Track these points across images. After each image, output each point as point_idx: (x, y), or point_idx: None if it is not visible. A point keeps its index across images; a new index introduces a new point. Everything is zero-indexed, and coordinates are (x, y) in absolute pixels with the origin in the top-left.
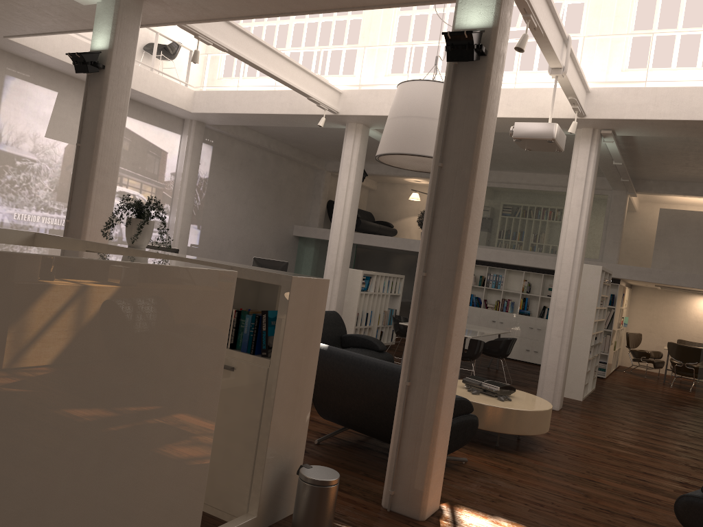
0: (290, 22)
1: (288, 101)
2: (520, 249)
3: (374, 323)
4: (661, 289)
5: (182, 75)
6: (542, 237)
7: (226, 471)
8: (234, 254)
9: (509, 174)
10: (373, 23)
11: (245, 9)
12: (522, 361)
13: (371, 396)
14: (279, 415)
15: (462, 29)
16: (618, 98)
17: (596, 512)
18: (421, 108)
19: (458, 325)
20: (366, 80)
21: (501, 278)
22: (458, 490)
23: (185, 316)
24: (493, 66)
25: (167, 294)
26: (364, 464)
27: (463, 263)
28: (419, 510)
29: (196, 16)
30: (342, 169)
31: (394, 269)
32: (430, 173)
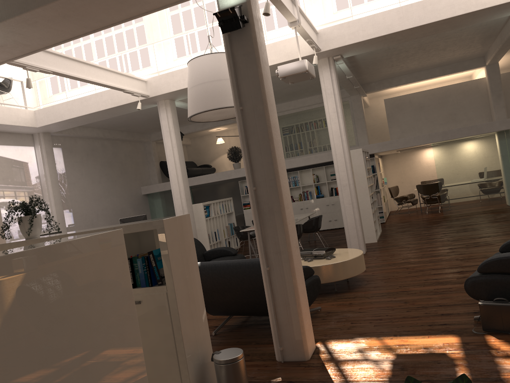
0: (91, 40)
1: (109, 98)
2: (303, 154)
3: (222, 237)
4: (400, 153)
5: (20, 101)
6: (315, 142)
7: (159, 379)
8: (103, 222)
9: (279, 106)
10: (153, 25)
11: (57, 37)
12: (329, 229)
13: (243, 287)
14: (185, 323)
15: (225, 8)
16: (338, 32)
17: (416, 311)
18: (209, 75)
19: (289, 216)
20: (161, 67)
21: (297, 178)
22: (323, 330)
23: (94, 274)
24: (256, 28)
25: (75, 263)
26: (253, 337)
27: (278, 172)
28: (303, 353)
29: (19, 52)
30: (165, 136)
31: (222, 195)
32: (226, 121)
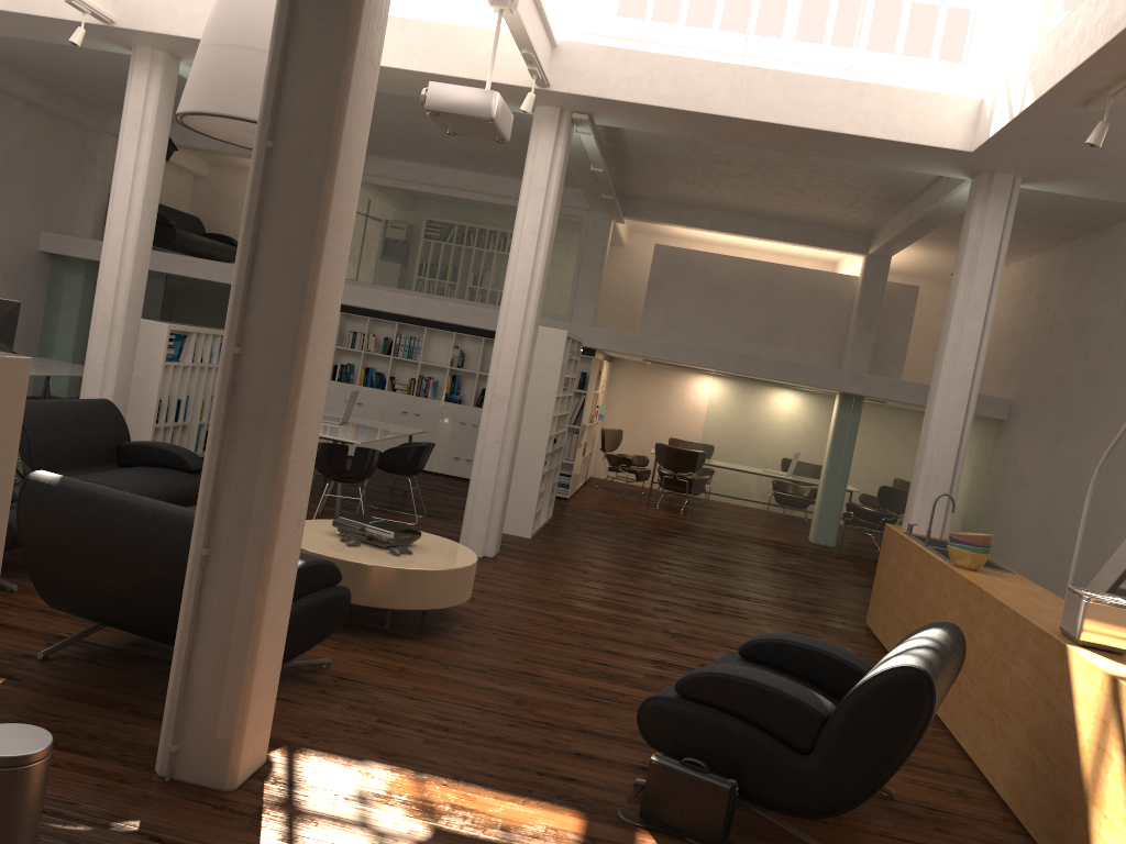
0: None
1: None
2: (451, 296)
3: (194, 417)
4: (652, 365)
5: None
6: (485, 279)
7: None
8: None
9: (435, 171)
10: None
11: None
12: (448, 476)
13: (144, 571)
14: None
15: None
16: (600, 63)
17: (529, 730)
18: (262, 34)
19: (301, 444)
20: None
21: (419, 343)
22: (308, 720)
23: None
24: None
25: None
26: (134, 691)
27: (310, 333)
28: (224, 773)
29: None
30: (126, 134)
31: None
32: None
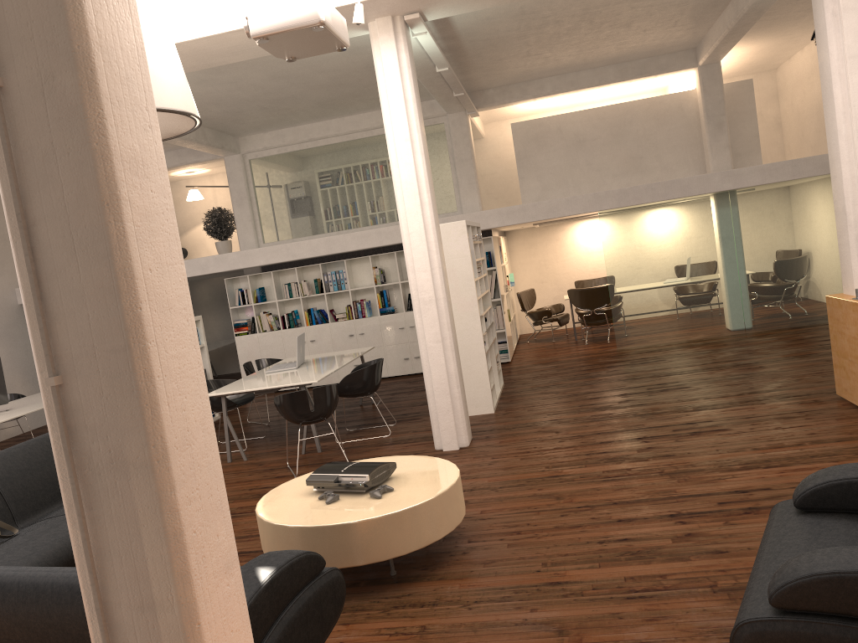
0: None
1: None
2: (356, 227)
3: None
4: (539, 227)
5: None
6: (379, 203)
7: None
8: None
9: (308, 128)
10: None
11: None
12: (405, 376)
13: None
14: None
15: None
16: None
17: None
18: None
19: (191, 473)
20: None
21: (343, 275)
22: None
23: None
24: None
25: None
26: None
27: (144, 324)
28: None
29: None
30: None
31: (201, 303)
32: (198, 156)
